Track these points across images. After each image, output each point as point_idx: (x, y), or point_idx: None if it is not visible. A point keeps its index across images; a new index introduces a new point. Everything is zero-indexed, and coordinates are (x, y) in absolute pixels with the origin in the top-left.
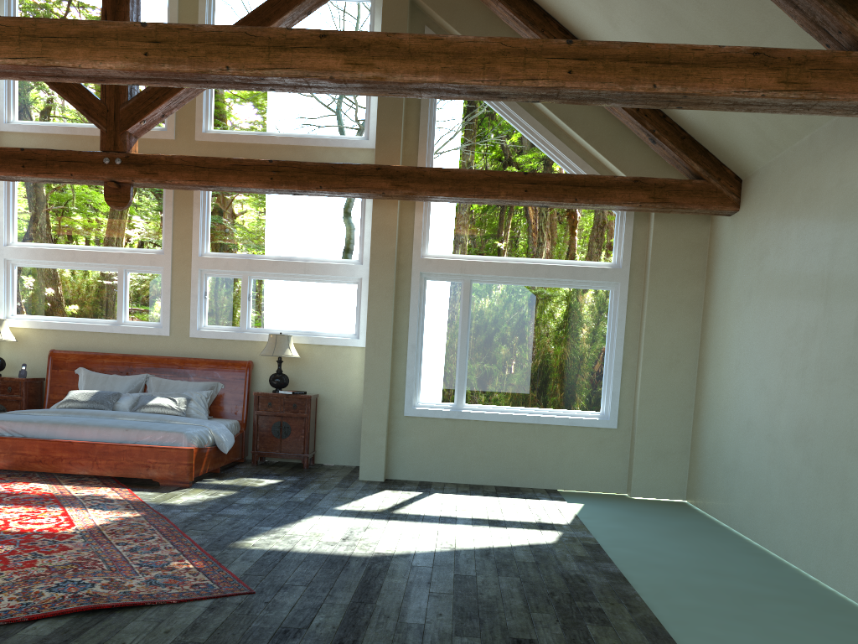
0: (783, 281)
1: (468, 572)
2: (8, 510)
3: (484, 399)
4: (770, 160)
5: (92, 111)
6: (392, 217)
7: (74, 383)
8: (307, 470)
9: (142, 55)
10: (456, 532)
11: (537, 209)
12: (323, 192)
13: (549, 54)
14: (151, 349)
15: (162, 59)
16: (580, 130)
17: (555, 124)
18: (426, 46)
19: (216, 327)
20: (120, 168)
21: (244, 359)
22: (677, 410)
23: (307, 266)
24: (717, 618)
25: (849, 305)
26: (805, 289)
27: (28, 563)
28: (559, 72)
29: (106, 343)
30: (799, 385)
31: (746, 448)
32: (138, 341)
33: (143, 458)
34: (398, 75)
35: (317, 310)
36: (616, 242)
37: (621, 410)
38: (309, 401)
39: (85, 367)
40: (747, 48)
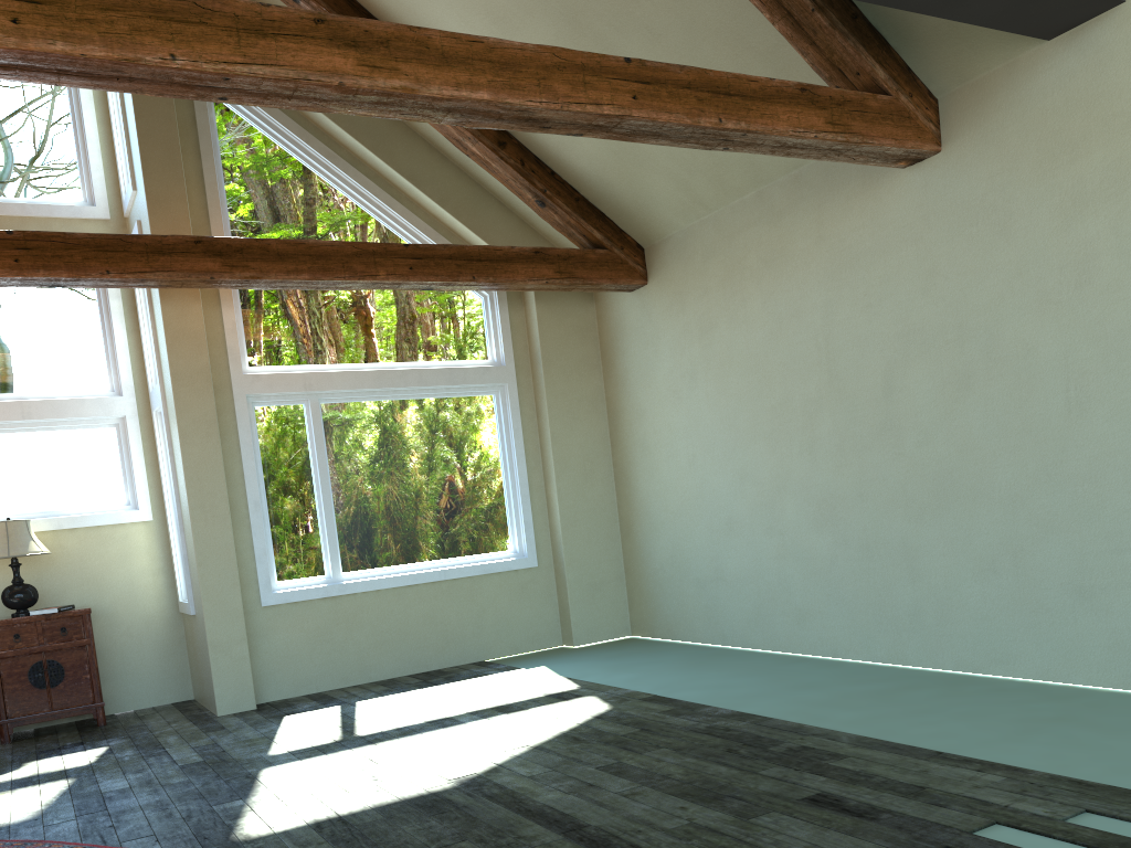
0: (749, 355)
1: (603, 761)
2: None
3: (367, 561)
4: (692, 223)
5: None
6: (195, 317)
7: None
8: (113, 727)
9: (7, 22)
10: (486, 730)
11: (386, 296)
12: (109, 280)
13: (609, 73)
14: None
15: (50, 32)
16: (430, 191)
17: (391, 184)
18: (463, 50)
19: None
20: None
21: None
22: (603, 530)
23: (27, 406)
24: (901, 719)
25: (868, 367)
26: (791, 359)
27: None
28: (623, 97)
29: None
30: (808, 464)
31: (733, 550)
32: None
33: None
34: (434, 87)
35: (55, 475)
36: (490, 334)
37: (537, 543)
38: (89, 617)
39: None
40: (795, 83)
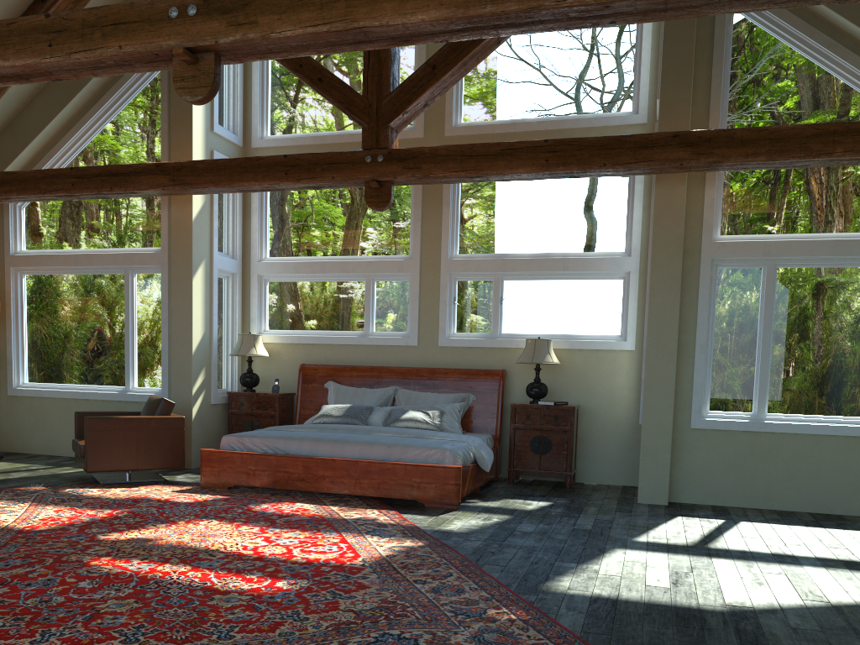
0: None
1: None
2: (286, 534)
3: (792, 407)
4: None
5: (354, 107)
6: (679, 196)
7: (324, 398)
8: (572, 491)
9: None
10: (810, 577)
11: None
12: (605, 170)
13: None
14: (398, 360)
15: None
16: None
17: None
18: None
19: (465, 334)
20: (382, 165)
21: (495, 368)
22: None
23: (567, 262)
24: None
25: None
26: None
27: (330, 605)
28: None
29: (354, 355)
30: None
31: None
32: (385, 352)
33: (407, 477)
34: None
35: (577, 311)
36: None
37: None
38: (572, 412)
39: (334, 381)
40: None
